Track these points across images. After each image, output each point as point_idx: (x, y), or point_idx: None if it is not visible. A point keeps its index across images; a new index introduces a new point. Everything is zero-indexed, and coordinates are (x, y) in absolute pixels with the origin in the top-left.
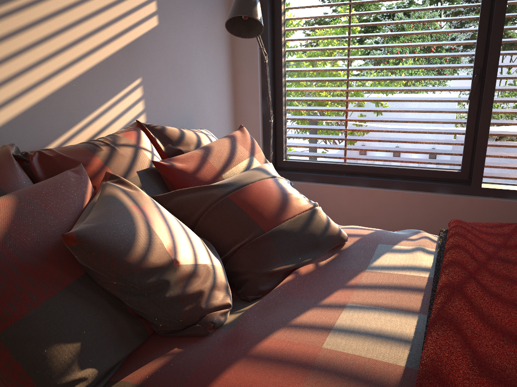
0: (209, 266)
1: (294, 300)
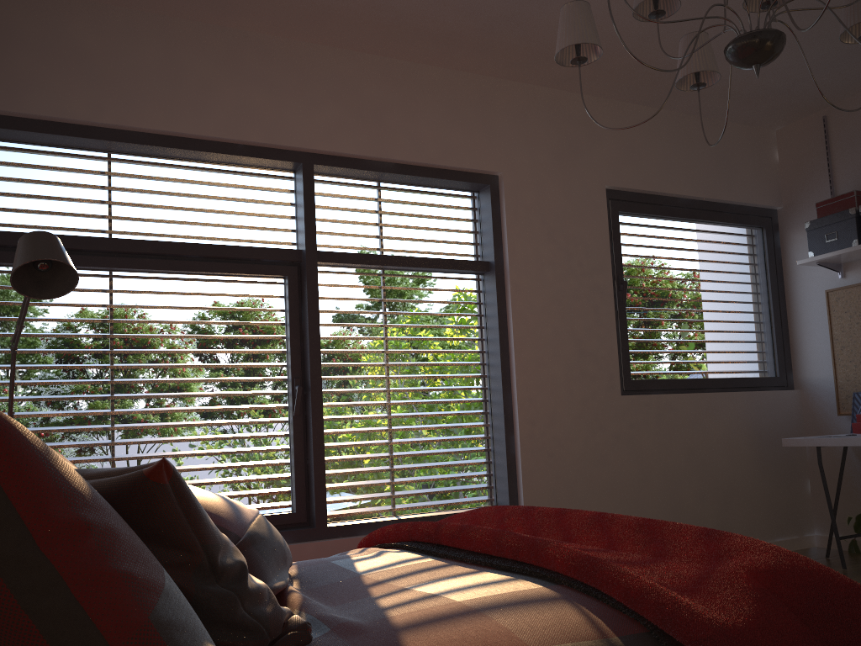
0: None
1: (337, 606)
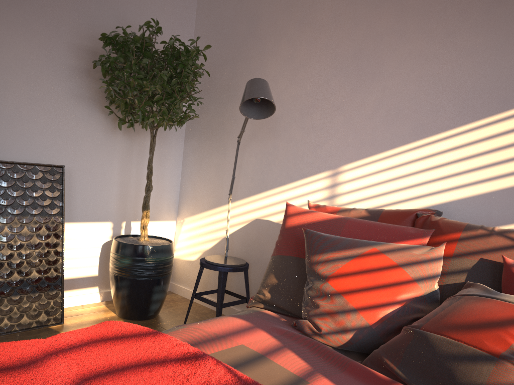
0: (348, 305)
1: (336, 370)
